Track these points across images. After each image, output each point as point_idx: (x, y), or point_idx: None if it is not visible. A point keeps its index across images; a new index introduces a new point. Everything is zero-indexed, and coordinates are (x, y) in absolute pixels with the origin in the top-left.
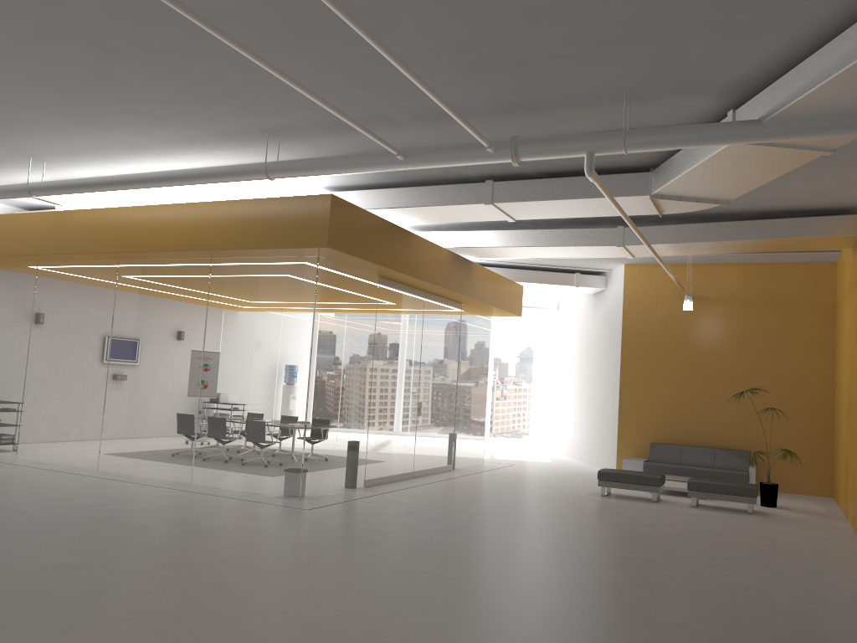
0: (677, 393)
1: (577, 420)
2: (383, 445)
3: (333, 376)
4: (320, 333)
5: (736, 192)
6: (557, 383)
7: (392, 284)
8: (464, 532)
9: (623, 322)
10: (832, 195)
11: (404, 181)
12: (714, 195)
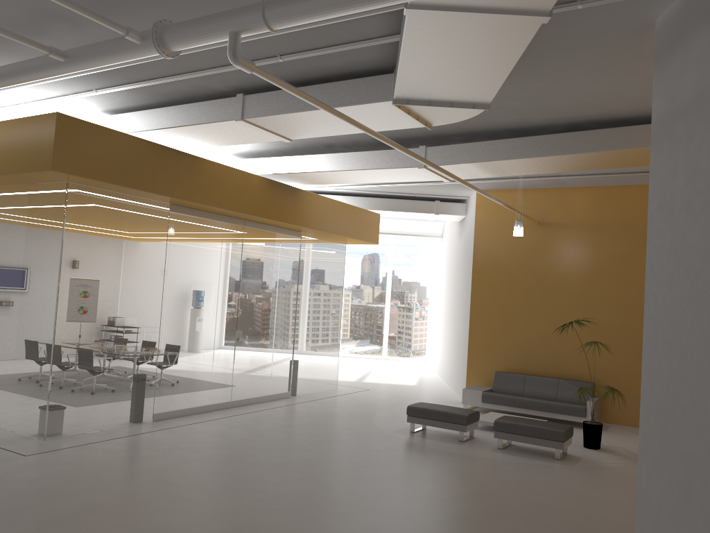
0: (525, 321)
1: (447, 344)
2: (183, 377)
3: (97, 308)
4: (74, 264)
5: (484, 90)
6: (440, 307)
7: (191, 212)
8: (158, 492)
9: (475, 249)
10: (633, 98)
11: (168, 100)
12: (464, 97)
